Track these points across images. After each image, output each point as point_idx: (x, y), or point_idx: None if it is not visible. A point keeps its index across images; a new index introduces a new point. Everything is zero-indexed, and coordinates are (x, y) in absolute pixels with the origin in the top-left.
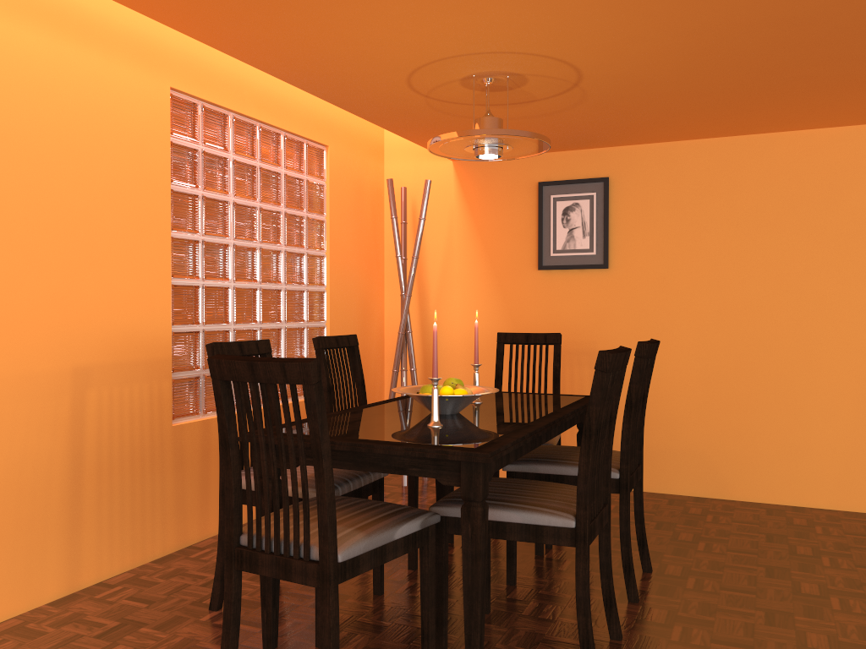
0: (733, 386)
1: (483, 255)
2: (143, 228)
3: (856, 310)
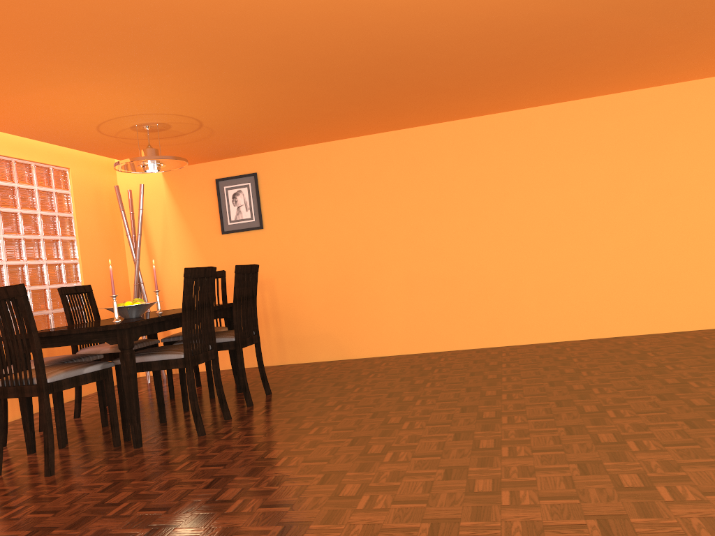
0: (342, 291)
1: (187, 229)
2: None
3: (399, 237)
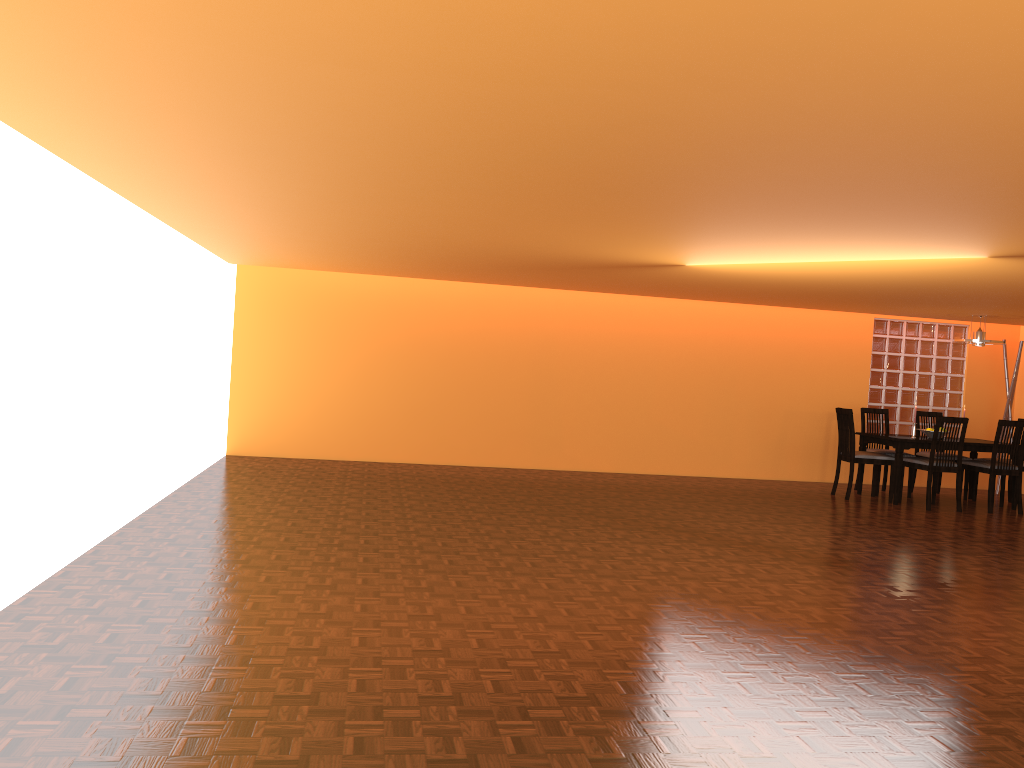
0: None
1: None
2: (857, 368)
3: None
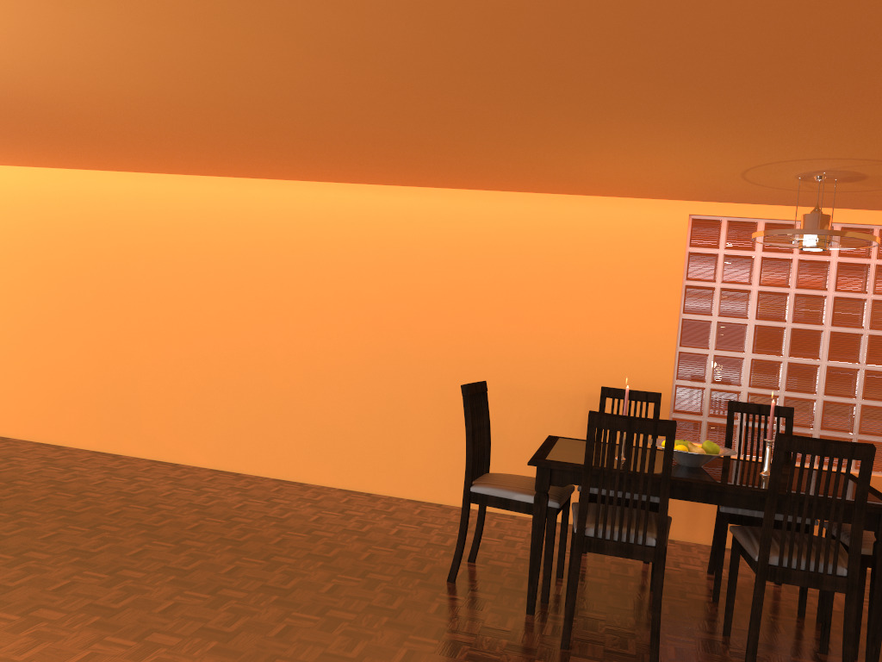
0: None
1: None
2: (652, 312)
3: None
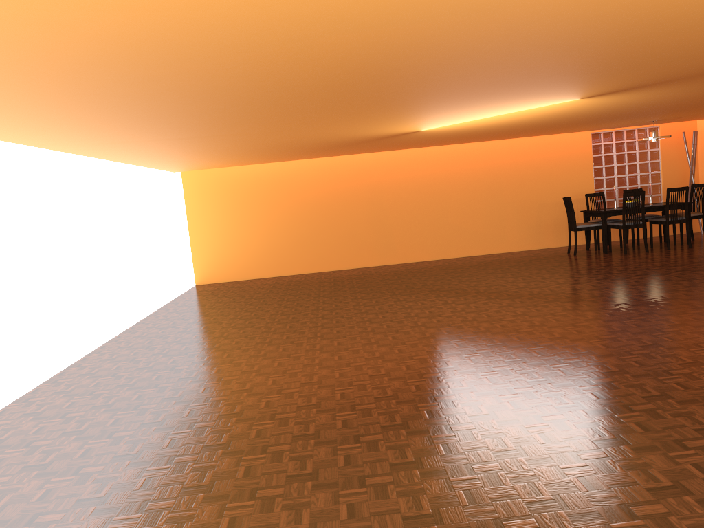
0: None
1: None
2: (584, 168)
3: None
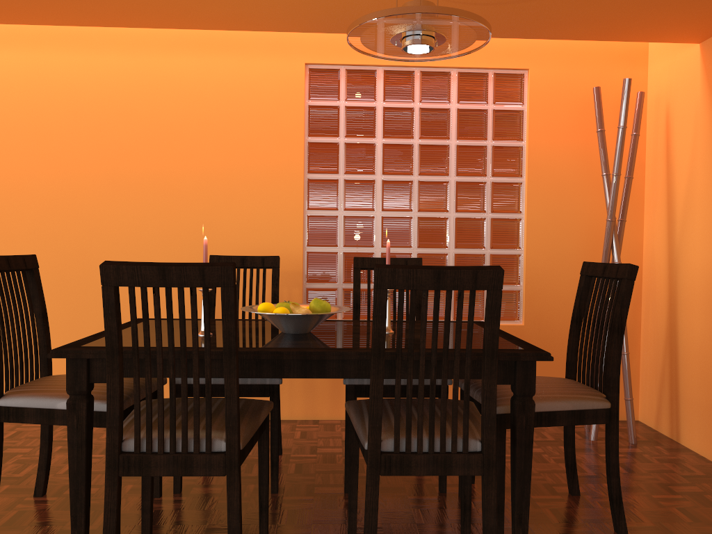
0: None
1: None
2: (275, 174)
3: None
